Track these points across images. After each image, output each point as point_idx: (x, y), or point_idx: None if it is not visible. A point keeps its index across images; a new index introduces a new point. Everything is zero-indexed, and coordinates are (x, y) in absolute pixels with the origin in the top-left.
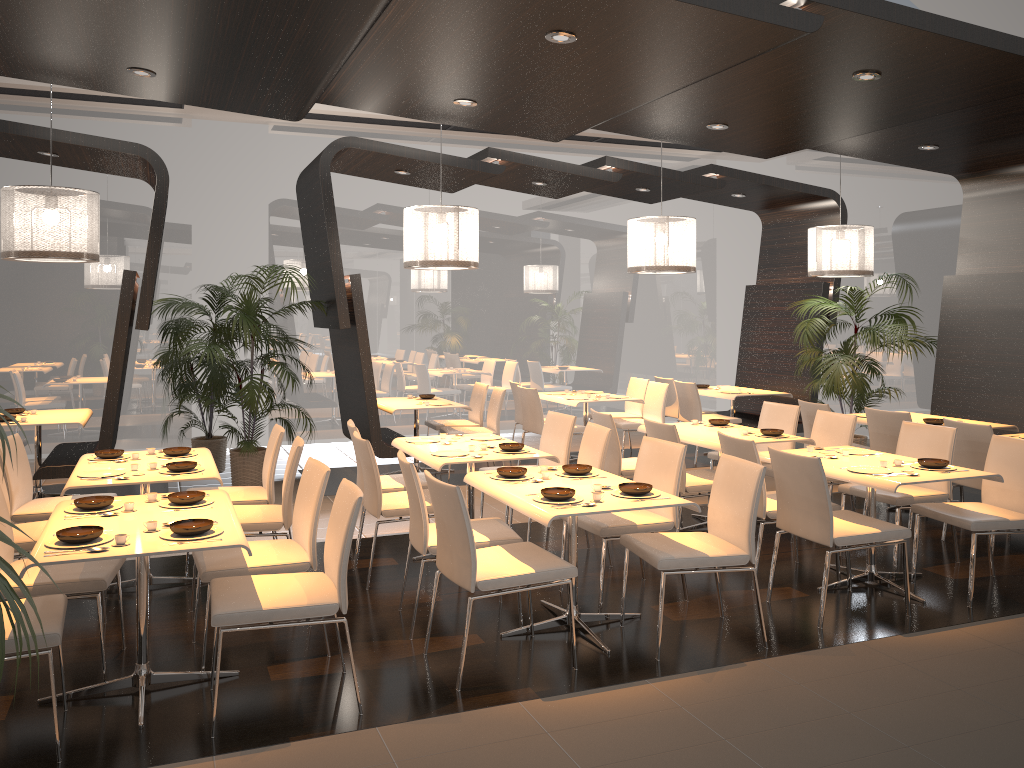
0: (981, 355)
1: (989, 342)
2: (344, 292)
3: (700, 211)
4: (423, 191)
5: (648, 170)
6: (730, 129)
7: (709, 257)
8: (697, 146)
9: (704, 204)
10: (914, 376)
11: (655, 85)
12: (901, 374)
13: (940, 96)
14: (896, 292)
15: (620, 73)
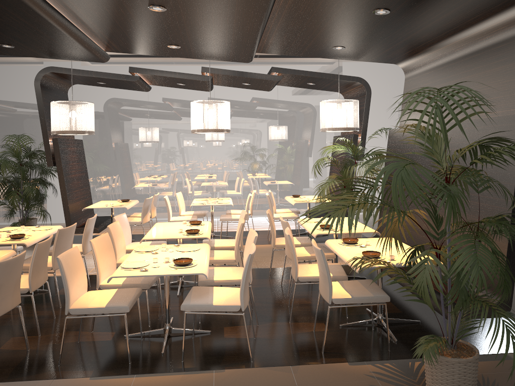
0: None
1: None
2: (49, 147)
3: (332, 93)
4: (163, 90)
5: (229, 73)
6: (184, 47)
7: None
8: (197, 58)
9: None
10: None
11: (43, 27)
12: None
13: (228, 15)
14: None
15: (9, 22)
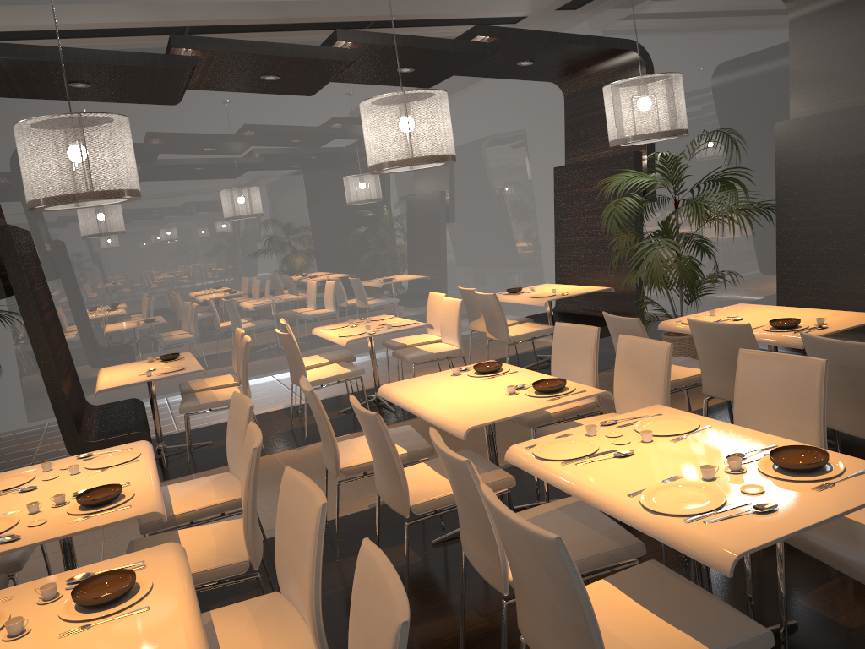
0: (835, 218)
1: (843, 200)
2: None
3: (502, 92)
4: (173, 110)
5: (396, 41)
6: None
7: (519, 142)
8: None
9: (506, 84)
10: (753, 245)
11: None
12: (738, 245)
13: None
14: (722, 152)
15: None
